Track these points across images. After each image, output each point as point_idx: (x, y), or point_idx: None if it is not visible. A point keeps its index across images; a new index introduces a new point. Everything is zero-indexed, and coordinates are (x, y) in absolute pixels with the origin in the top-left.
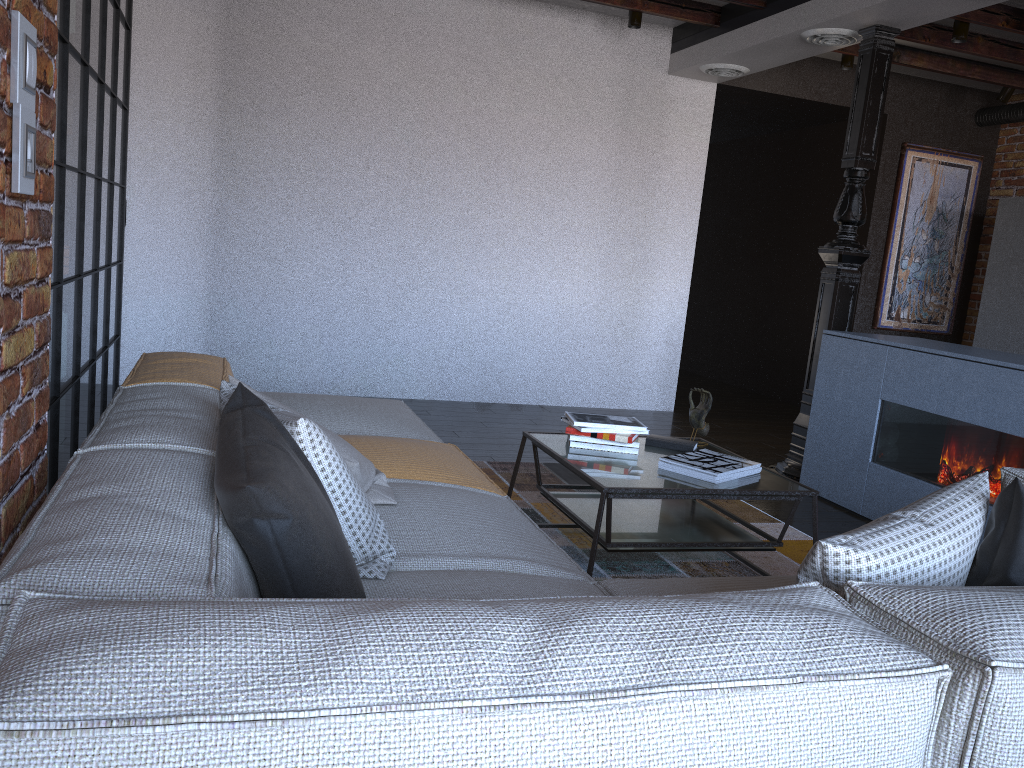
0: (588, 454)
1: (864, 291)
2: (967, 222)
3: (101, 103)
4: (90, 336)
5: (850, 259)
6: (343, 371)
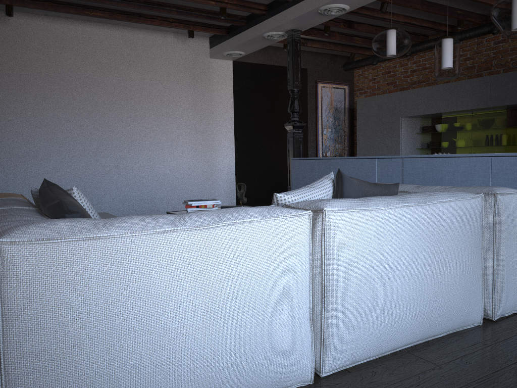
0: None
1: (310, 146)
2: (347, 111)
3: None
4: None
5: (297, 127)
6: None
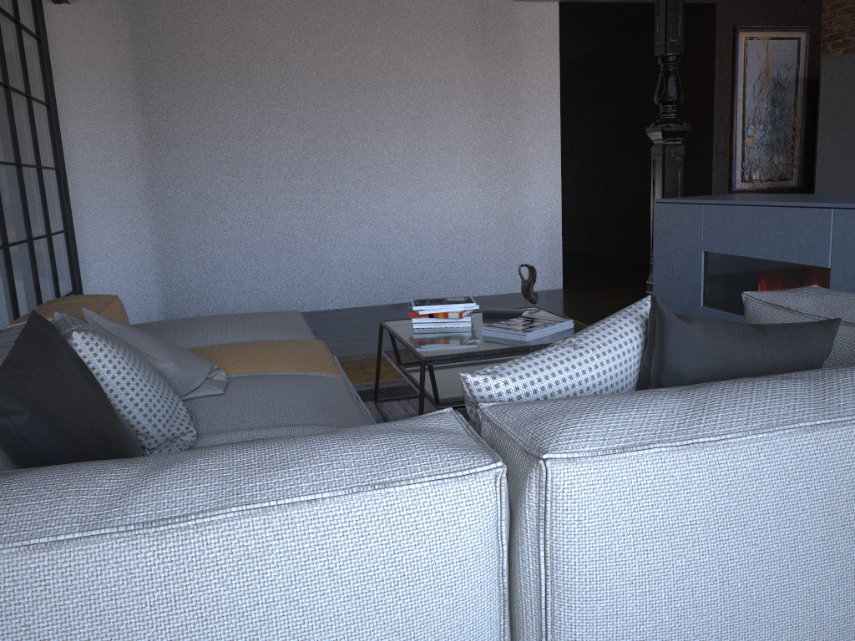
0: (426, 332)
1: (717, 161)
2: (803, 87)
3: (9, 103)
4: (33, 293)
5: (672, 134)
6: (277, 294)
